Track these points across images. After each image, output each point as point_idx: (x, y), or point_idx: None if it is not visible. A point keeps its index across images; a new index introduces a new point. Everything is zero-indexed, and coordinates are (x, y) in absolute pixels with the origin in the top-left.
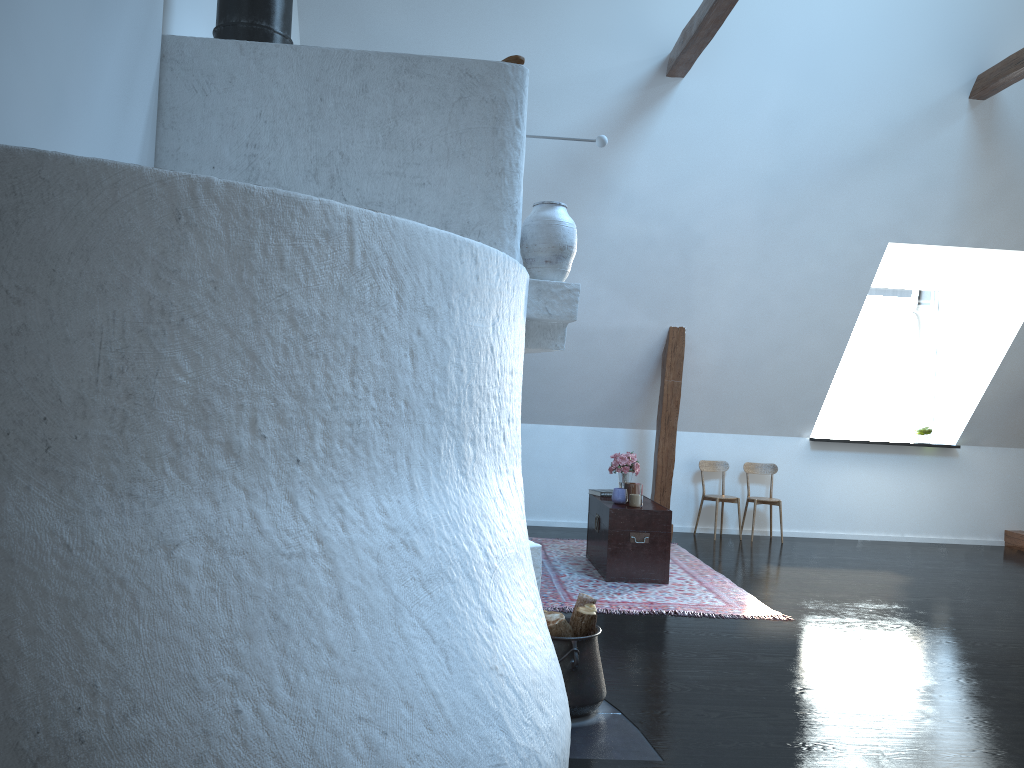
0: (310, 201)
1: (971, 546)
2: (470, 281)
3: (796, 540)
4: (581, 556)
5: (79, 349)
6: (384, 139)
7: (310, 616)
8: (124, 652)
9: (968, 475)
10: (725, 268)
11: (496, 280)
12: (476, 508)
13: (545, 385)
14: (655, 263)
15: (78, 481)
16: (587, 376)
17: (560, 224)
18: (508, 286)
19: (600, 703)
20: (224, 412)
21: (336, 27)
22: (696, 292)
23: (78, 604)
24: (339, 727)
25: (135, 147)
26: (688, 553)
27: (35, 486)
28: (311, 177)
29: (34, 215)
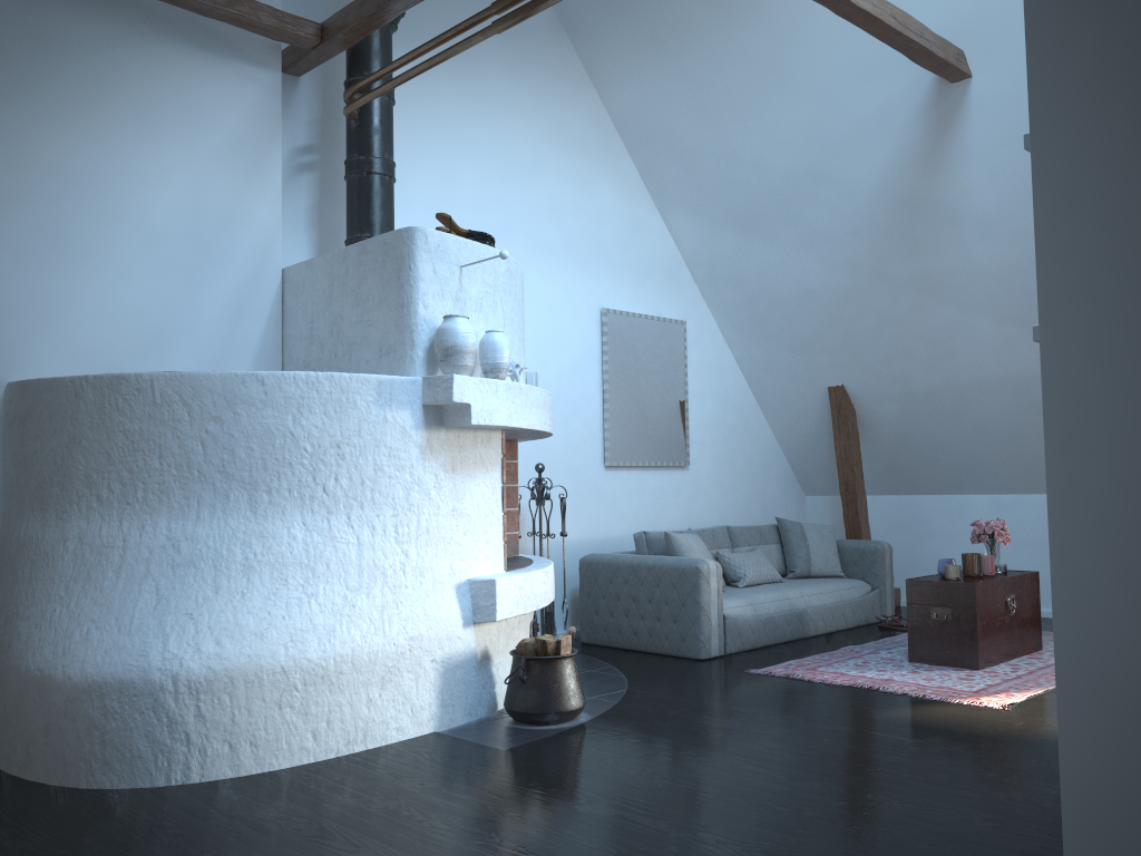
0: (130, 375)
1: None
2: (257, 396)
3: None
4: None
5: (50, 457)
6: (355, 300)
7: (102, 574)
8: (39, 582)
9: None
10: None
11: (295, 390)
12: (255, 531)
13: (1003, 447)
14: None
15: (48, 513)
16: None
17: (444, 331)
18: (318, 392)
19: (551, 716)
20: (97, 481)
21: (657, 154)
22: None
23: (35, 562)
24: (82, 622)
25: (253, 340)
26: None
27: (38, 515)
28: (330, 334)
29: (38, 405)
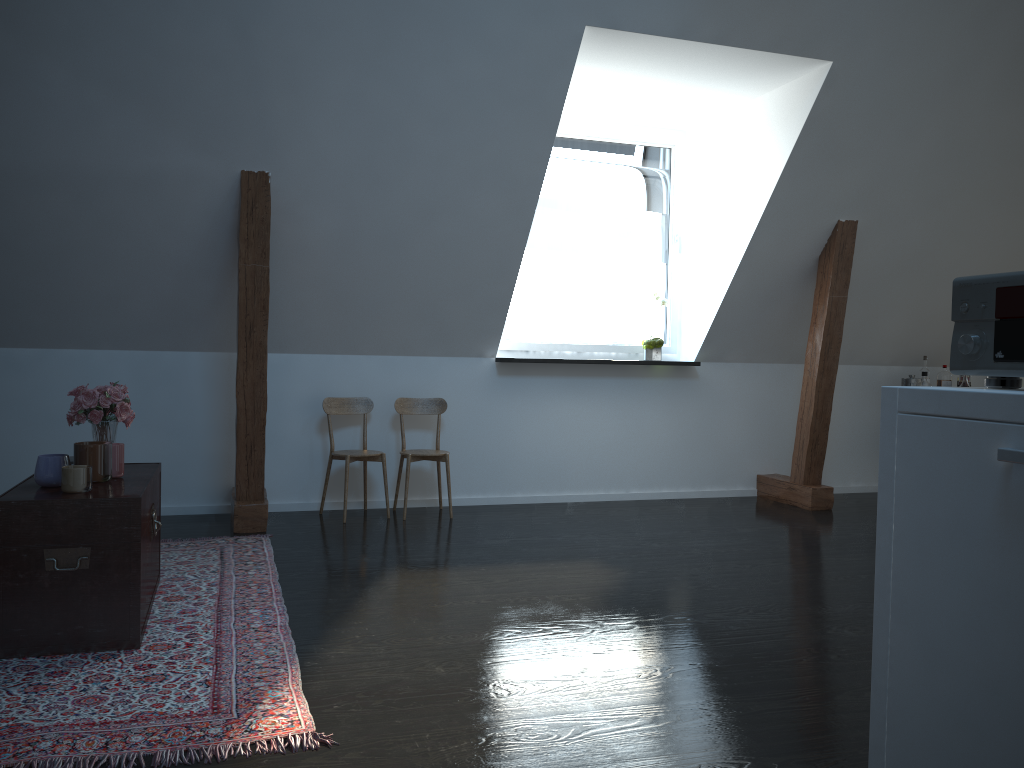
0: None
1: (716, 500)
2: None
3: (476, 511)
4: None
5: None
6: None
7: None
8: None
9: (711, 403)
10: (320, 60)
11: None
12: None
13: (38, 279)
14: (188, 43)
15: None
16: (113, 262)
17: None
18: None
19: None
20: None
21: None
22: (276, 106)
23: None
24: None
25: None
26: (270, 556)
27: None
28: None
29: None
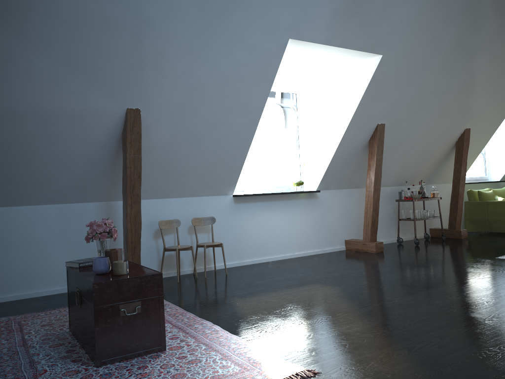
0: None
1: (331, 253)
2: None
3: (233, 270)
4: (64, 331)
5: None
6: None
7: None
8: None
9: (324, 209)
10: (172, 53)
11: None
12: None
13: (12, 169)
14: (110, 45)
15: None
16: (54, 157)
17: None
18: None
19: None
20: None
21: None
22: (148, 75)
23: None
24: None
25: None
26: (165, 301)
27: None
28: None
29: None
